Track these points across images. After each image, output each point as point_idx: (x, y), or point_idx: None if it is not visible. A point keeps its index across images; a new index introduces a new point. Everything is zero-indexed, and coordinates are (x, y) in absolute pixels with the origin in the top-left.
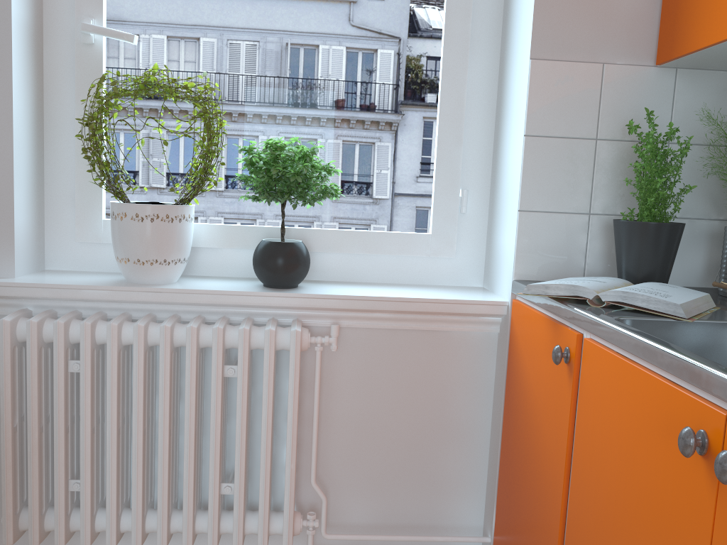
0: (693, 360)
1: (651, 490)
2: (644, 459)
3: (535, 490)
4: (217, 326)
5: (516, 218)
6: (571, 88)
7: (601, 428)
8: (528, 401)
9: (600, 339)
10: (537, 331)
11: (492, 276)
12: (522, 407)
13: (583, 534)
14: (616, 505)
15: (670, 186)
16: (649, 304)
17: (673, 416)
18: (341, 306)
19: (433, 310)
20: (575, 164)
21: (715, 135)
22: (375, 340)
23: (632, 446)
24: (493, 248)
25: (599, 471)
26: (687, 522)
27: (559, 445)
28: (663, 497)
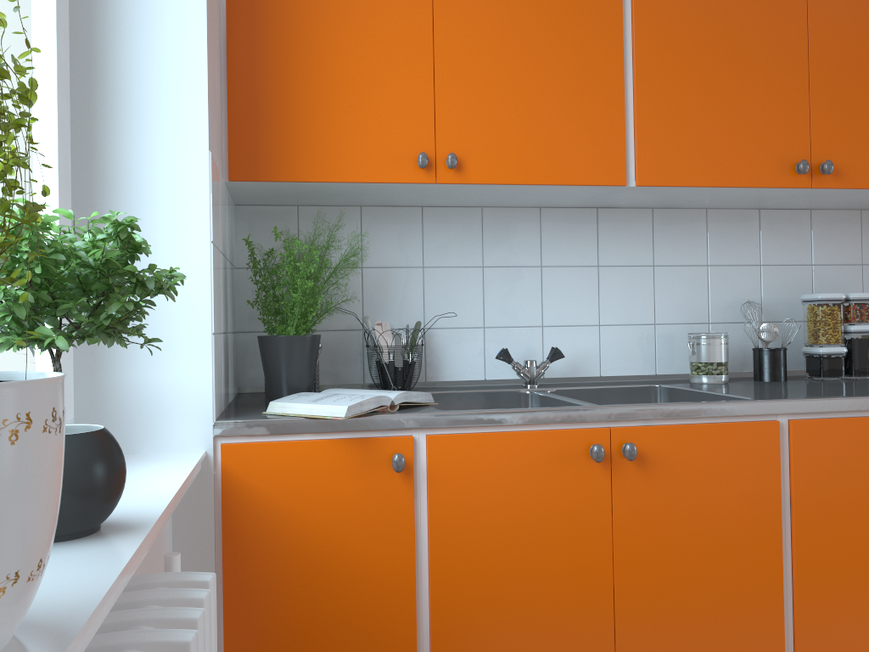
0: (575, 408)
1: (551, 507)
2: (538, 491)
3: (351, 624)
4: (196, 630)
5: (209, 343)
6: (217, 192)
7: (475, 497)
8: (307, 543)
9: (446, 430)
10: (314, 461)
11: (121, 432)
12: (291, 557)
13: (463, 599)
14: (510, 543)
15: (312, 302)
16: (418, 398)
17: (564, 448)
18: (166, 519)
19: (188, 486)
20: (219, 277)
21: (231, 253)
22: (139, 569)
23: (522, 490)
24: (117, 391)
25: (479, 532)
26: (590, 505)
27: (398, 550)
28: (564, 504)
